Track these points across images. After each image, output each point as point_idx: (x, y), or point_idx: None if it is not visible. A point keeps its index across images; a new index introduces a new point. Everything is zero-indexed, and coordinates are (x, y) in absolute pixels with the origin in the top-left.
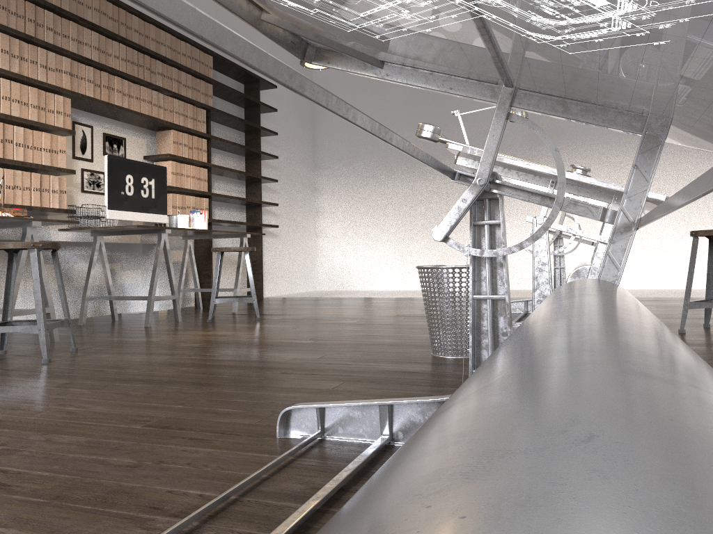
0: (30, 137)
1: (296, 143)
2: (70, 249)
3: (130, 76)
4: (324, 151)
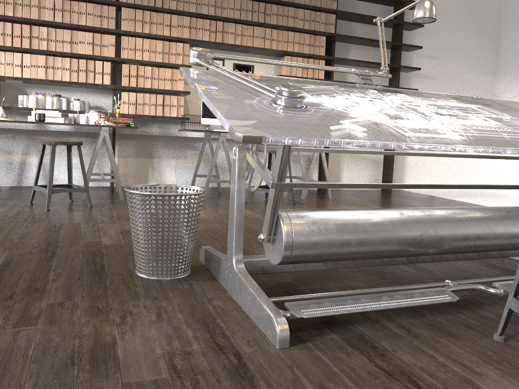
0: (156, 72)
1: (467, 53)
2: (213, 142)
3: (243, 20)
4: (505, 57)
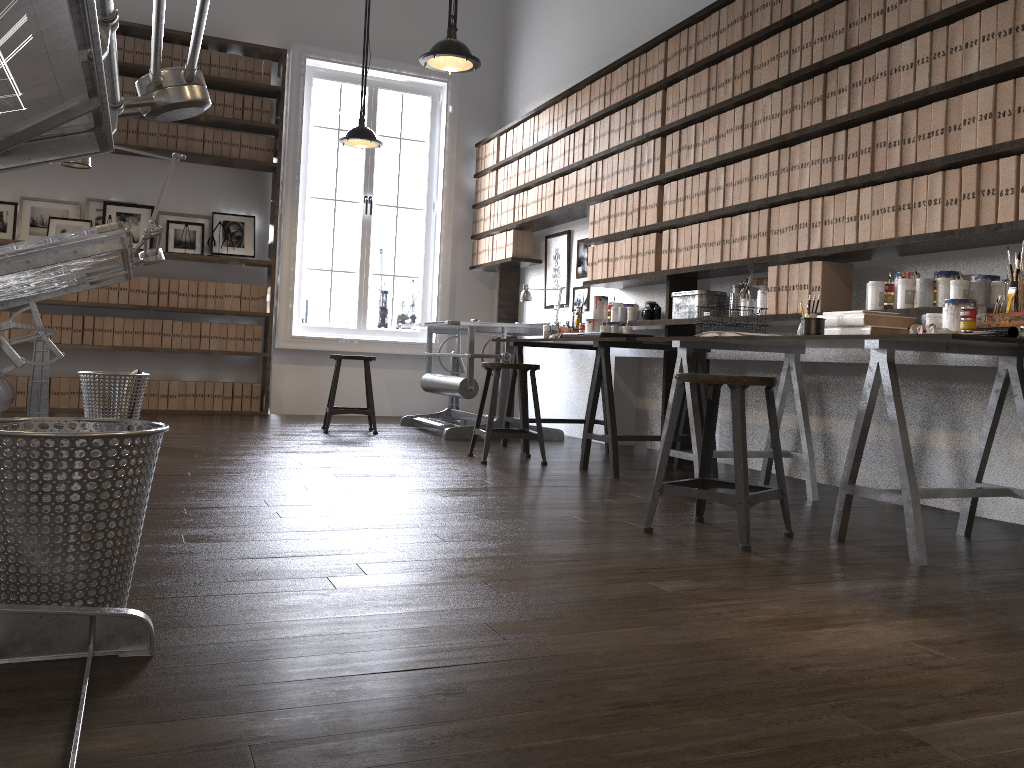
0: None
1: None
2: None
3: None
4: None
